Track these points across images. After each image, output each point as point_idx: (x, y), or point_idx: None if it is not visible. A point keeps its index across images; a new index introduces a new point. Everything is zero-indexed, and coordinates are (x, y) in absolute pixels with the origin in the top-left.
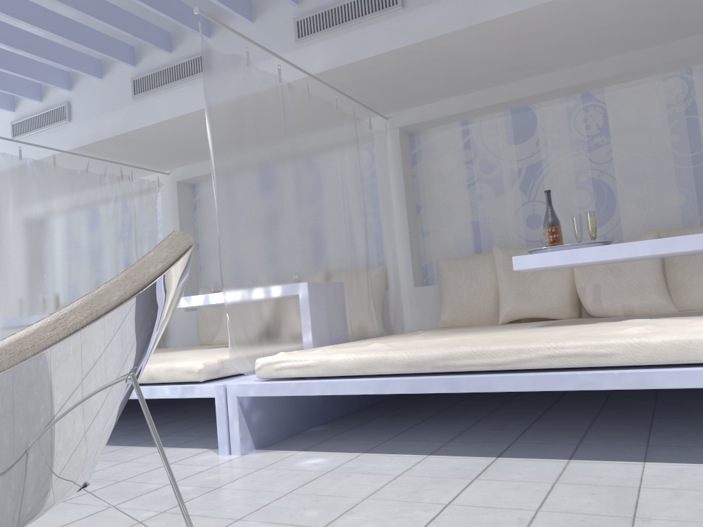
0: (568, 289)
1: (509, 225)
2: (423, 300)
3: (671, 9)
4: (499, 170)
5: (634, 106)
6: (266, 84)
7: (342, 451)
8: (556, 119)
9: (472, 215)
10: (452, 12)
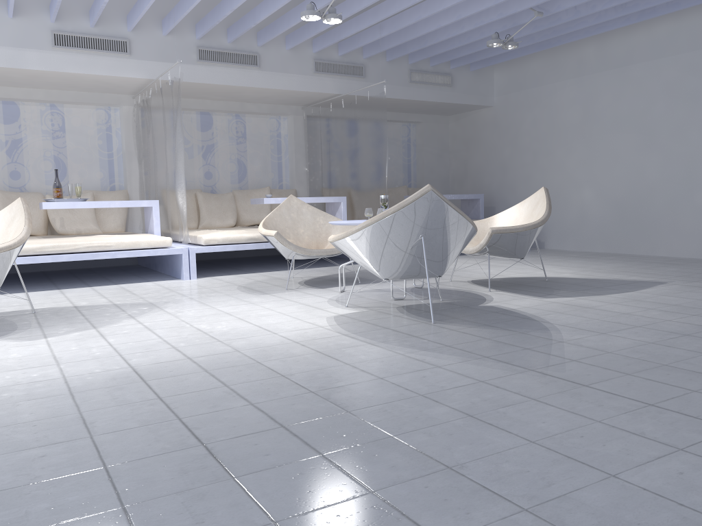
0: (43, 218)
1: None
2: None
3: (111, 85)
4: None
5: (80, 119)
6: None
7: None
8: (33, 115)
9: None
10: (2, 55)
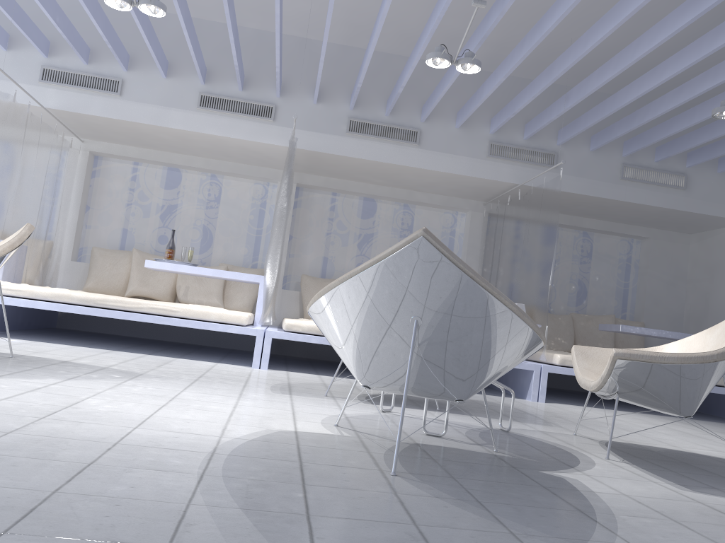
0: (171, 285)
1: (147, 237)
2: (75, 271)
3: (261, 155)
4: (150, 201)
5: (237, 192)
6: (19, 112)
7: (26, 340)
8: (193, 183)
9: (125, 224)
10: (149, 113)
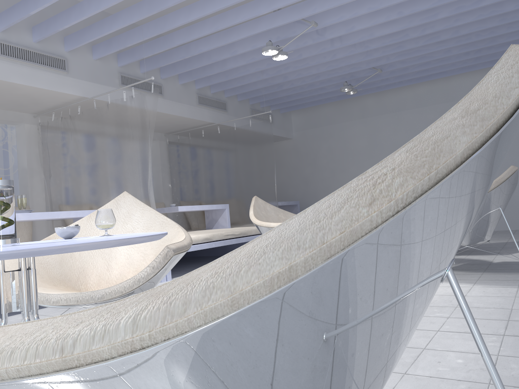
0: None
1: None
2: None
3: (31, 101)
4: None
5: None
6: None
7: None
8: None
9: None
10: None
